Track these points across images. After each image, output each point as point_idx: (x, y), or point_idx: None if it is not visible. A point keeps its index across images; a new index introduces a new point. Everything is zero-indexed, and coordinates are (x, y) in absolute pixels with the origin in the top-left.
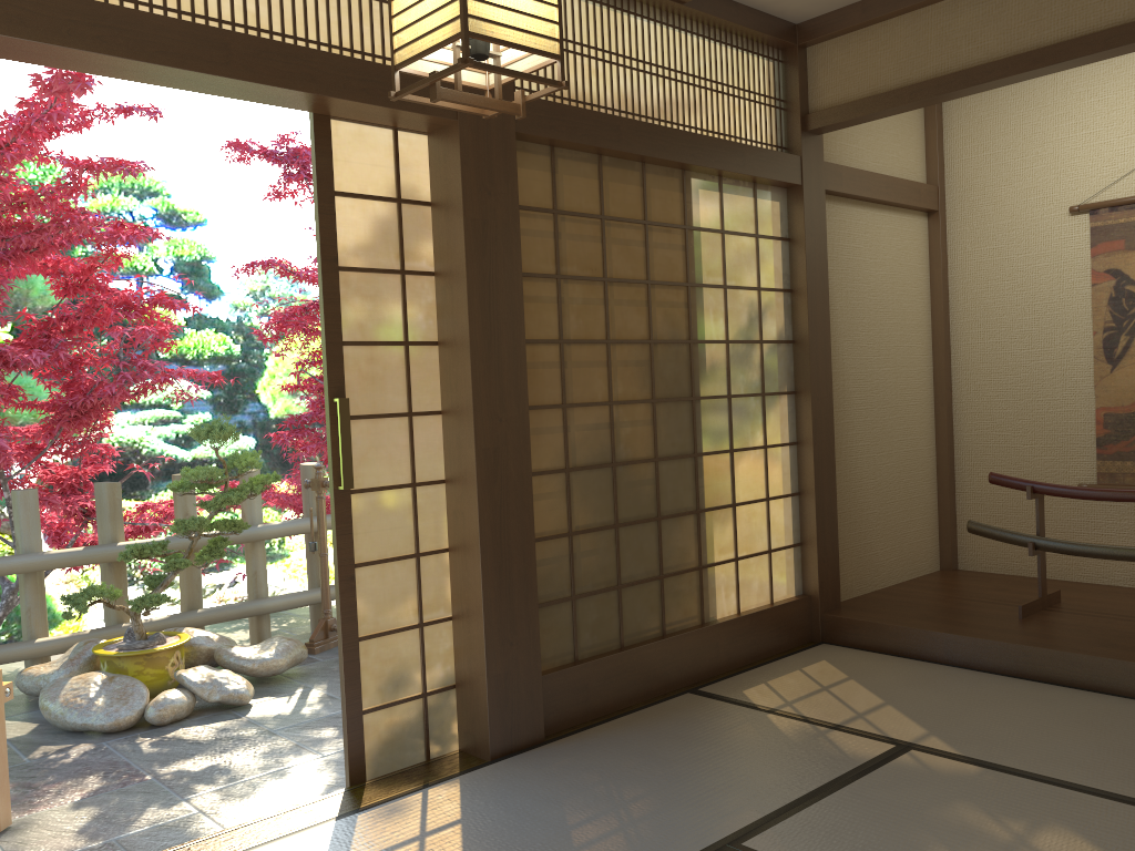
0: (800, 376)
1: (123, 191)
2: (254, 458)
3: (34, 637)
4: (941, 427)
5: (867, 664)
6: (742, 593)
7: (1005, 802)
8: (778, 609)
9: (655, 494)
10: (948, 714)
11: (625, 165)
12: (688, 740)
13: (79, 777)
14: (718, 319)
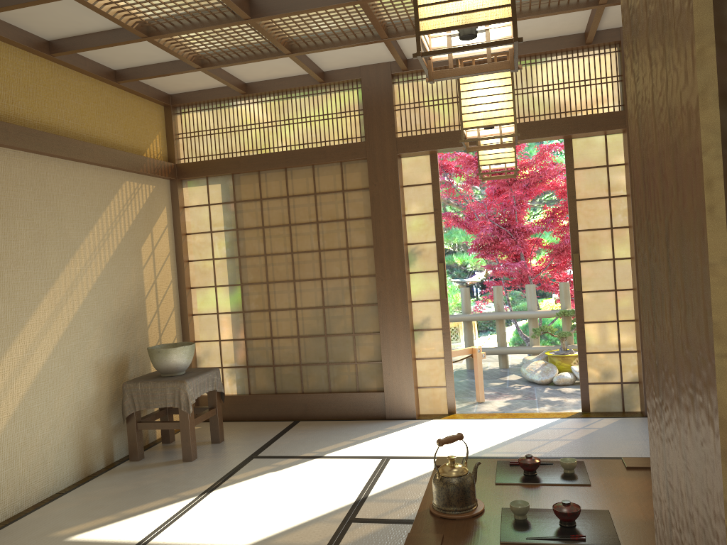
0: None
1: None
2: None
3: (533, 345)
4: None
5: None
6: None
7: None
8: None
9: None
10: None
11: None
12: None
13: (516, 394)
14: None
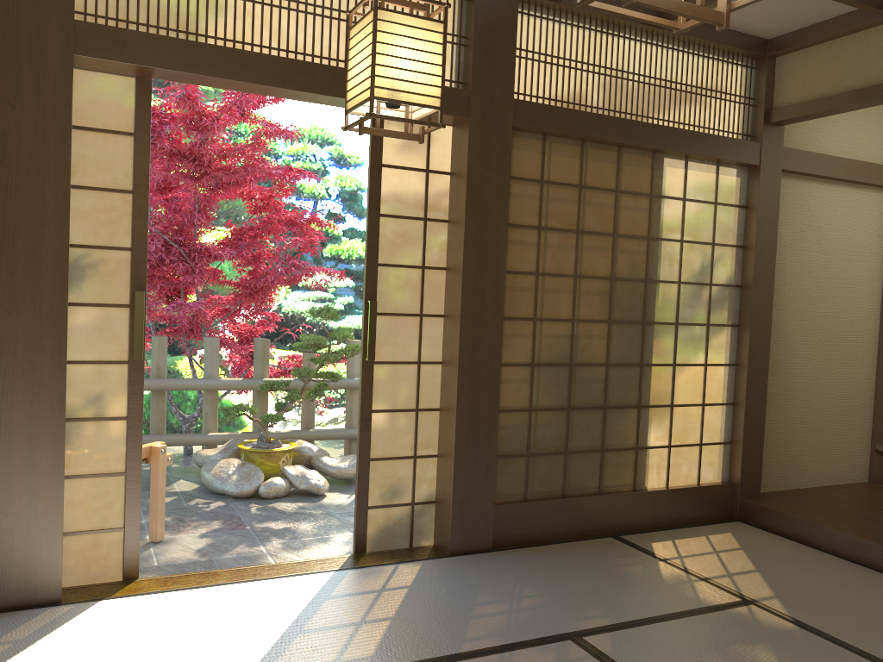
0: (743, 313)
1: (310, 140)
2: (349, 332)
3: (208, 432)
4: (881, 365)
5: (762, 541)
6: (671, 472)
7: (797, 652)
8: (702, 489)
9: (603, 390)
10: (800, 586)
11: (603, 148)
12: (590, 568)
13: (209, 520)
14: (673, 265)
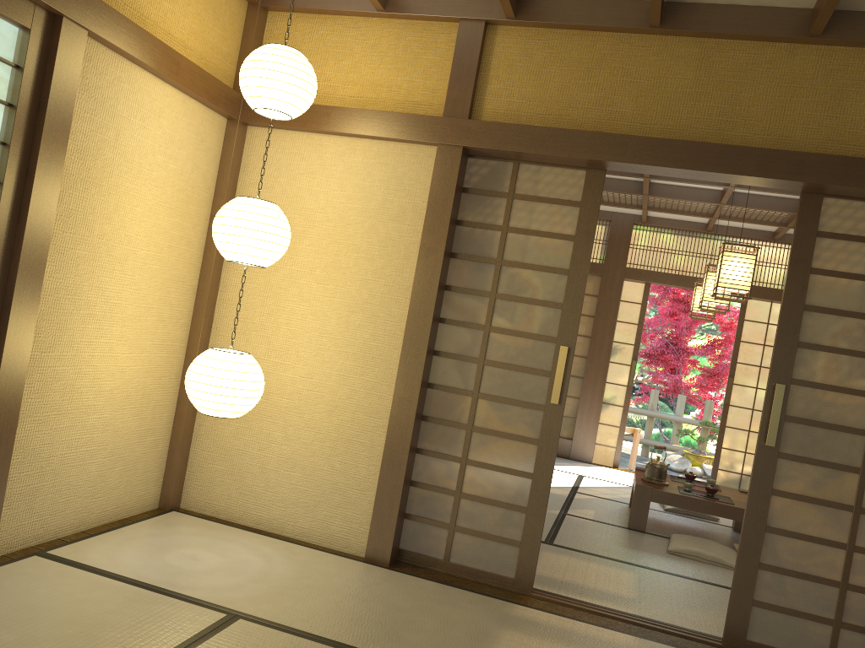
0: None
1: None
2: None
3: (672, 444)
4: None
5: None
6: None
7: None
8: None
9: None
10: None
11: None
12: None
13: None
14: None
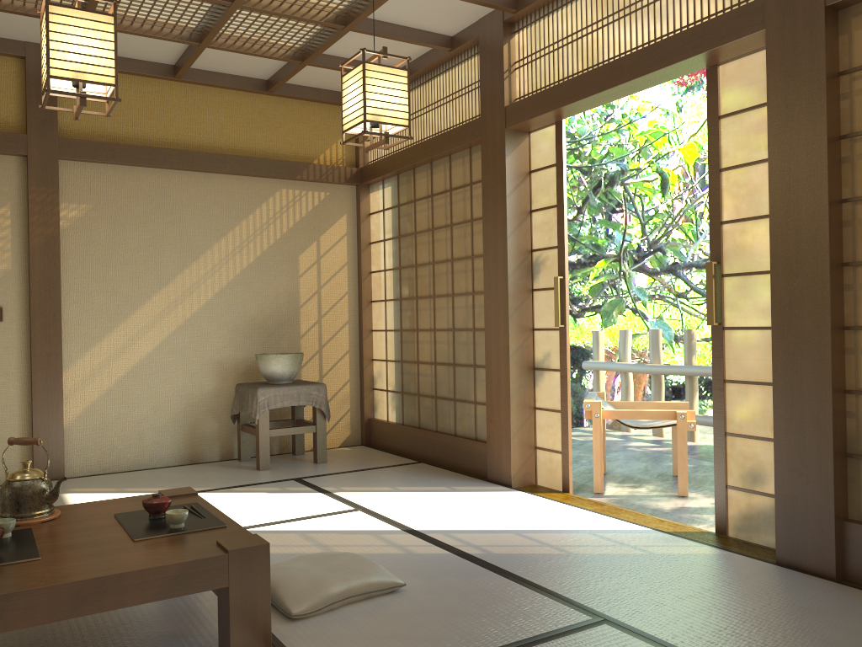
0: None
1: None
2: None
3: None
4: None
5: None
6: None
7: None
8: None
9: None
10: None
11: None
12: None
13: None
14: None
